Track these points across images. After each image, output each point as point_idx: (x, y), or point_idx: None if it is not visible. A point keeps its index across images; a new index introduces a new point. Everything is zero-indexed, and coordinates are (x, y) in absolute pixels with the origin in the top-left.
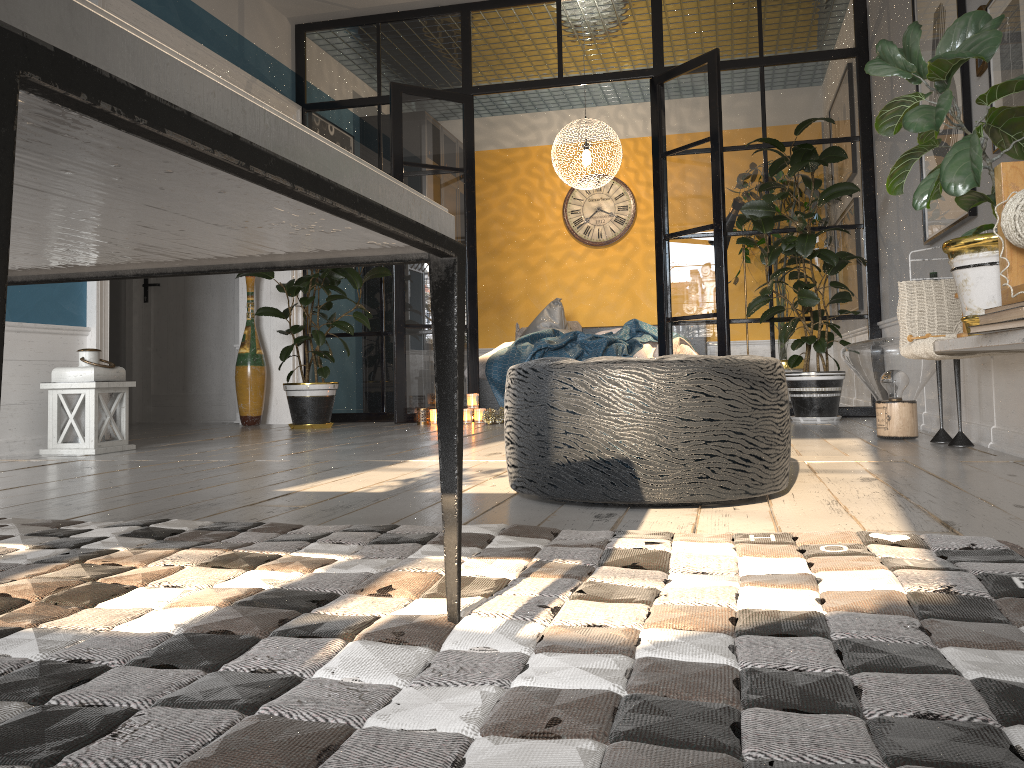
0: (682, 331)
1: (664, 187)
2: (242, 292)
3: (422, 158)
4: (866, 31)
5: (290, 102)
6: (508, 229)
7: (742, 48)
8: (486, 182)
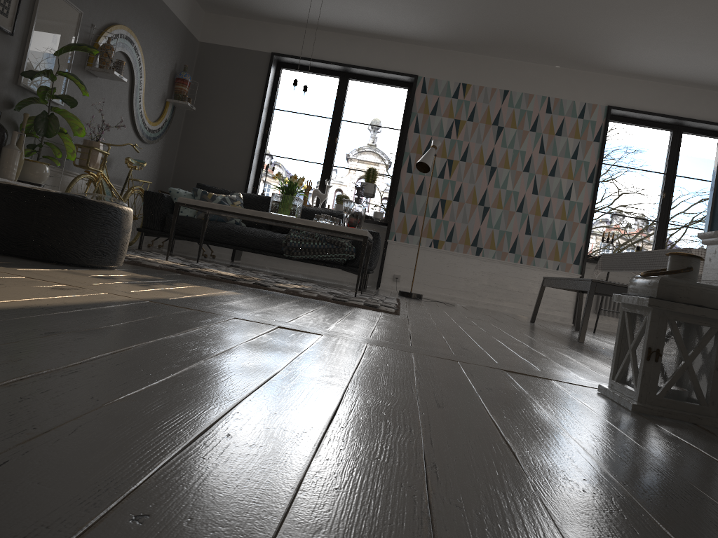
0: None
1: None
2: None
3: None
4: None
5: None
6: None
7: None
8: None
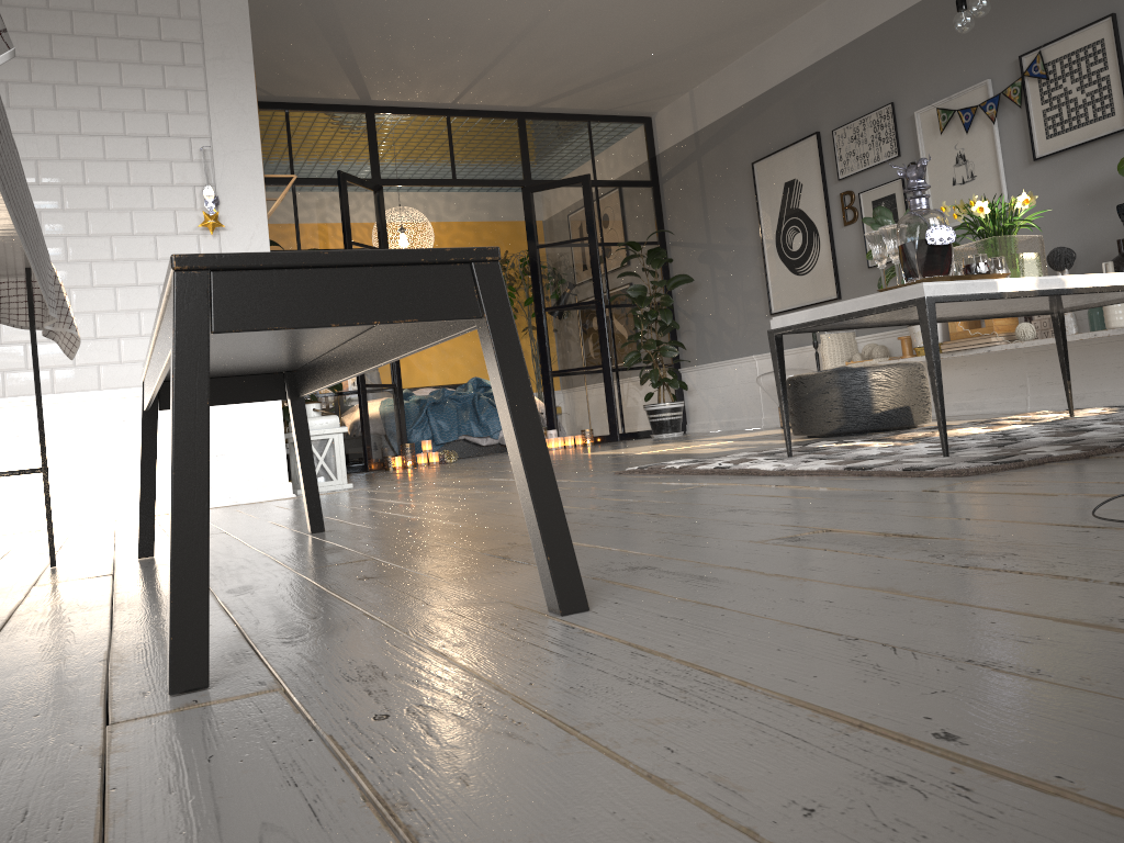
0: (567, 380)
1: (541, 271)
2: None
3: (361, 239)
4: (657, 170)
5: None
6: None
7: (583, 172)
8: None
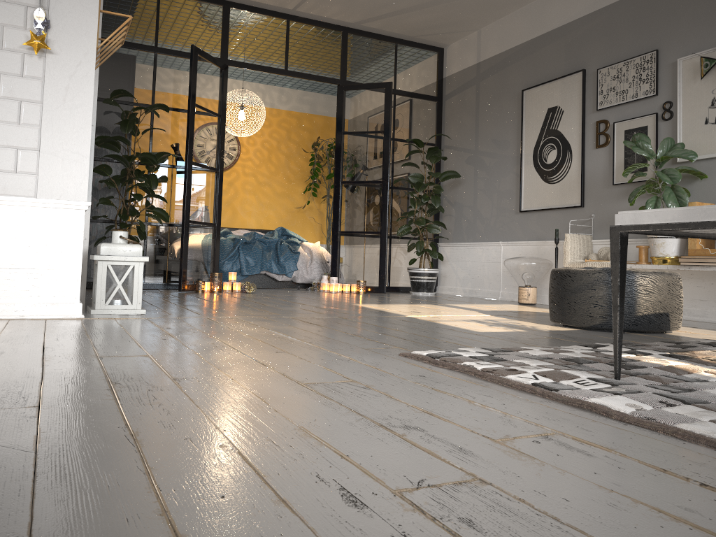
0: (351, 240)
1: (343, 152)
2: None
3: (203, 103)
4: (442, 89)
5: None
6: None
7: (386, 81)
8: None
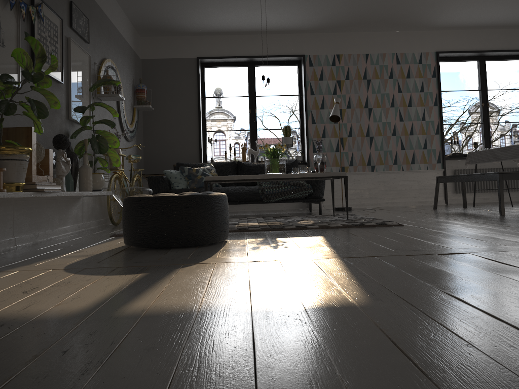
0: None
1: None
2: None
3: None
4: None
5: None
6: None
7: None
8: None
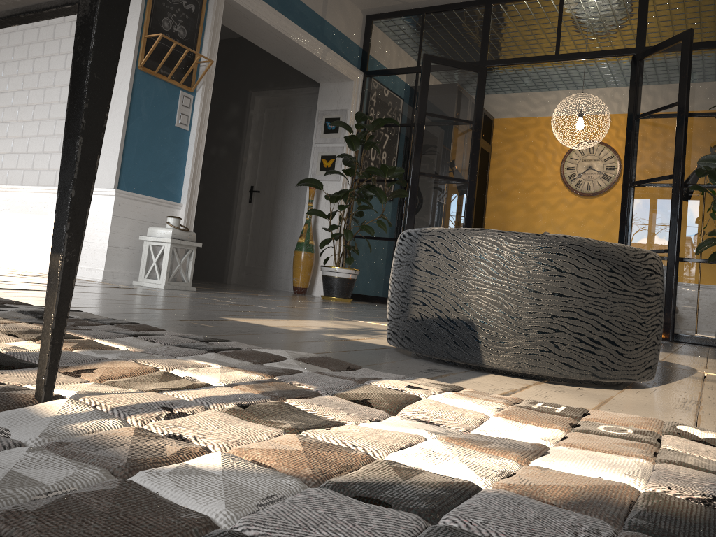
0: None
1: (634, 143)
2: (307, 200)
3: (441, 111)
4: None
5: (355, 68)
6: (516, 178)
7: None
8: (503, 142)
